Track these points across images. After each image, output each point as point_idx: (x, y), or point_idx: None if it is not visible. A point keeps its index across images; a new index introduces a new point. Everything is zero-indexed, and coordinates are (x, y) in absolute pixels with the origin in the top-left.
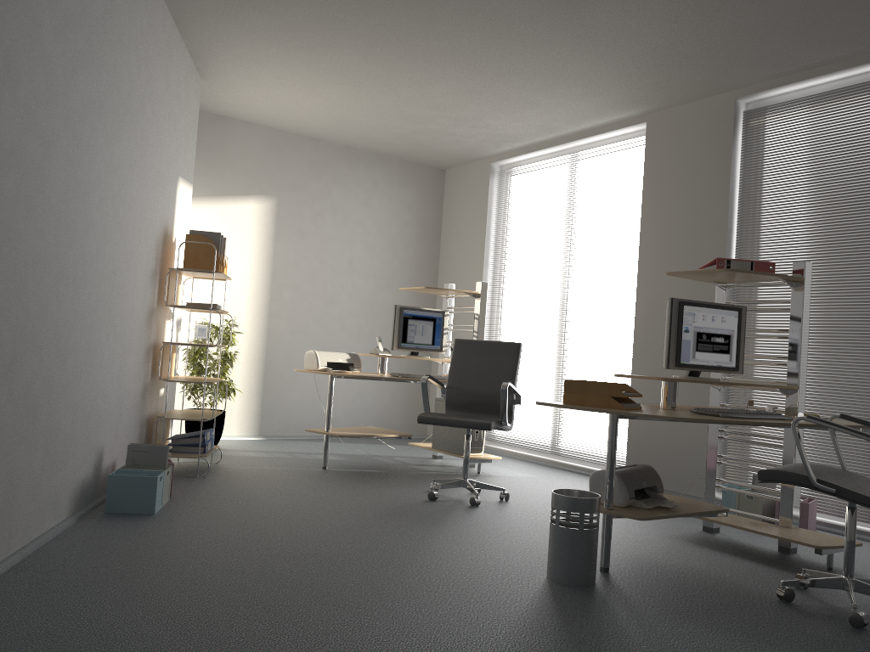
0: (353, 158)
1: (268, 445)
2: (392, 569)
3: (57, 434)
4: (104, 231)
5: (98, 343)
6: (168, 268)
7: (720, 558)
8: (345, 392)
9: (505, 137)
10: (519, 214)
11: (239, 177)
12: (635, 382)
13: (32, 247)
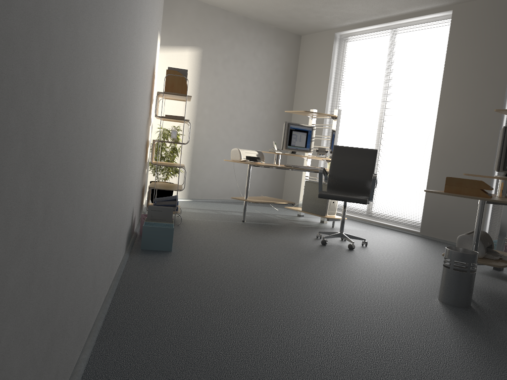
0: (248, 25)
1: (197, 205)
2: (346, 293)
3: (126, 200)
4: (143, 65)
5: (137, 140)
6: (157, 92)
7: None
8: (237, 174)
9: (352, 16)
10: (353, 67)
11: (180, 34)
12: (431, 176)
13: (129, 73)
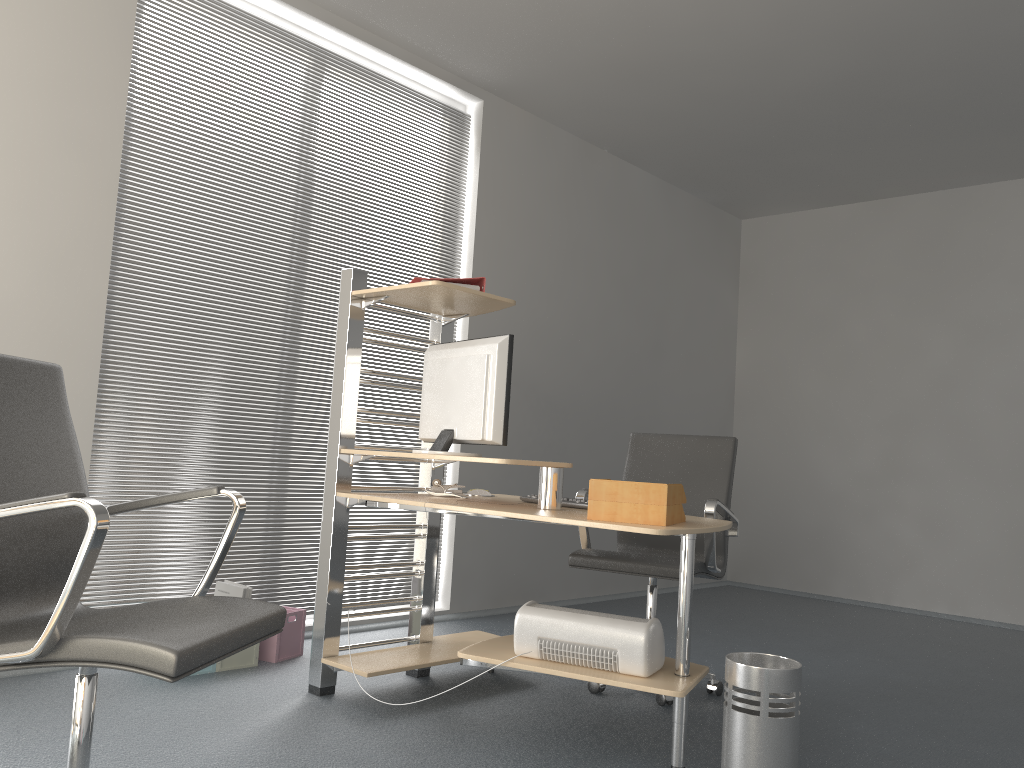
0: None
1: None
2: None
3: None
4: None
5: None
6: None
7: (498, 706)
8: None
9: None
10: None
11: None
12: None
13: None
